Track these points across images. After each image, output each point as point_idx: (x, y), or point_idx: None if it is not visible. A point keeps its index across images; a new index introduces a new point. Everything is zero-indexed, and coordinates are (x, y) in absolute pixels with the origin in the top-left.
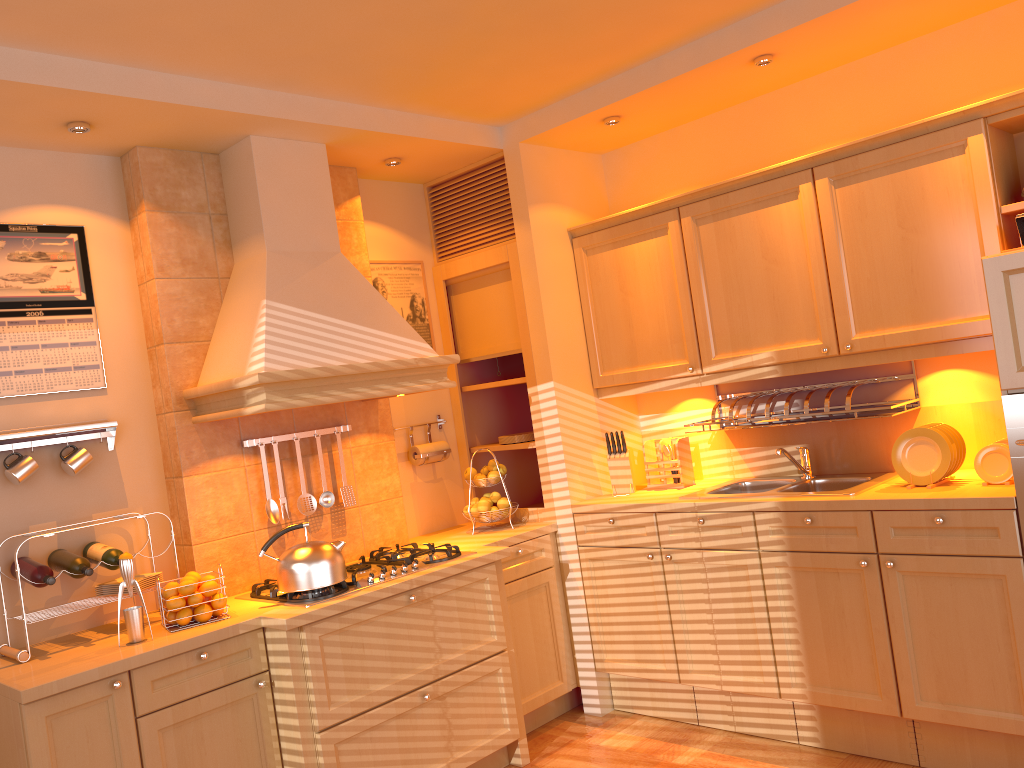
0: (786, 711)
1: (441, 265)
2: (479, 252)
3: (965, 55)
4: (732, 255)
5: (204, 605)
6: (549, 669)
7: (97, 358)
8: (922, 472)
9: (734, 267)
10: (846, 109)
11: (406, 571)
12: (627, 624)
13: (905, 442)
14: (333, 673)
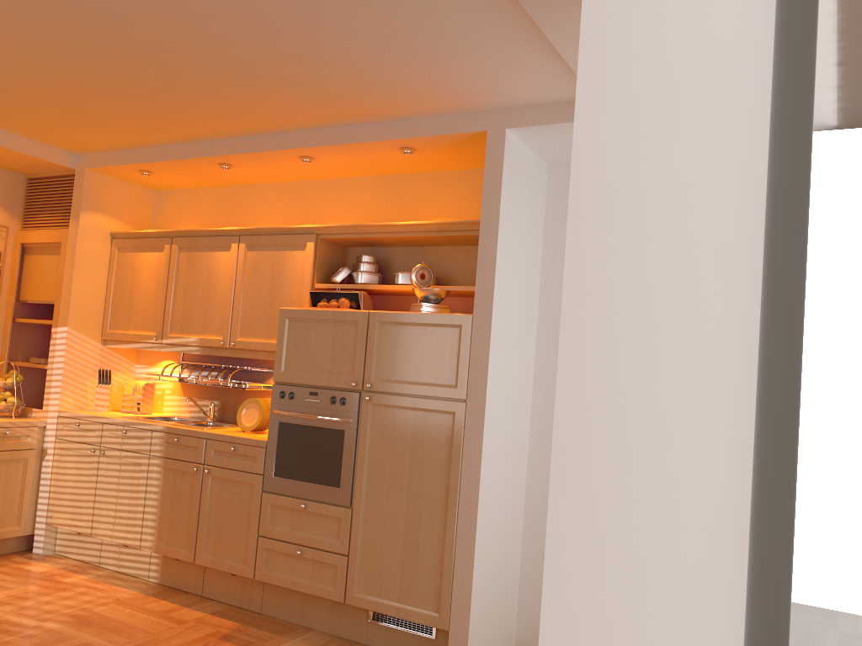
0: (146, 559)
1: (21, 232)
2: (47, 231)
3: (337, 197)
4: (192, 274)
5: None
6: (11, 517)
7: None
8: (249, 424)
9: (192, 282)
10: (281, 207)
11: None
12: (71, 494)
13: (246, 405)
14: None
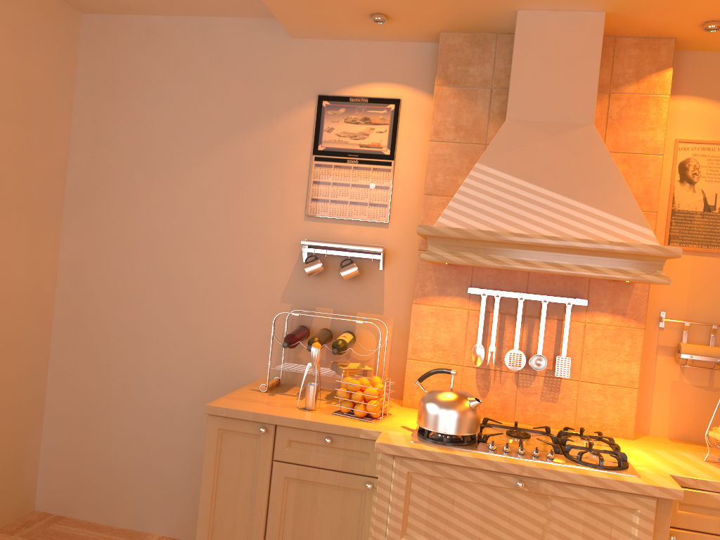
0: None
1: None
2: None
3: None
4: None
5: (360, 404)
6: None
7: (387, 199)
8: None
9: None
10: None
11: (536, 457)
12: None
13: None
14: (415, 510)
